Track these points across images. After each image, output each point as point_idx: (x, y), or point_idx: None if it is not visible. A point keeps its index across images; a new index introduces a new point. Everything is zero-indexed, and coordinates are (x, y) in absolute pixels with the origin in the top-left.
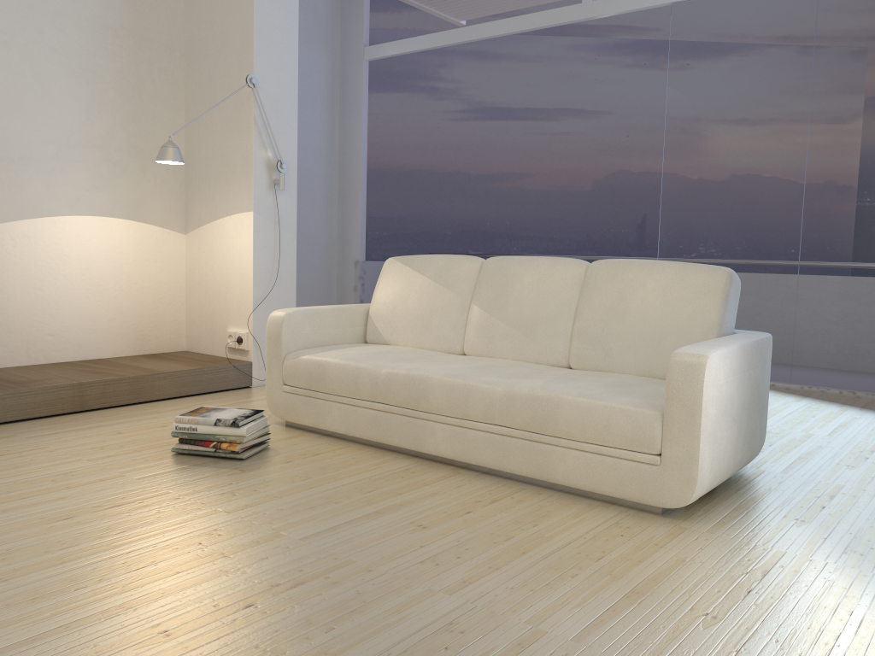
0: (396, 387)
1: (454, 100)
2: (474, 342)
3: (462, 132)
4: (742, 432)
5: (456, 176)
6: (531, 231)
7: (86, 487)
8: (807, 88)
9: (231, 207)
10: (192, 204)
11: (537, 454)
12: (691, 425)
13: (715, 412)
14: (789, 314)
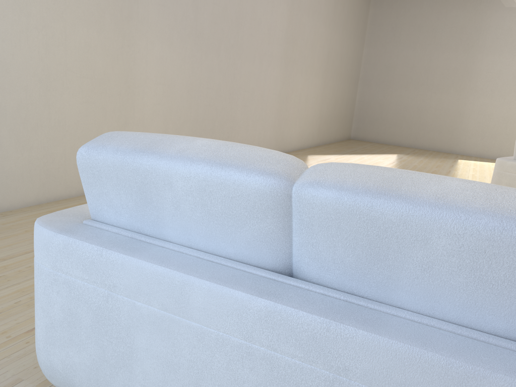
0: None
1: None
2: None
3: None
4: None
5: None
6: None
7: None
8: None
9: None
10: None
11: None
12: None
13: None
14: None
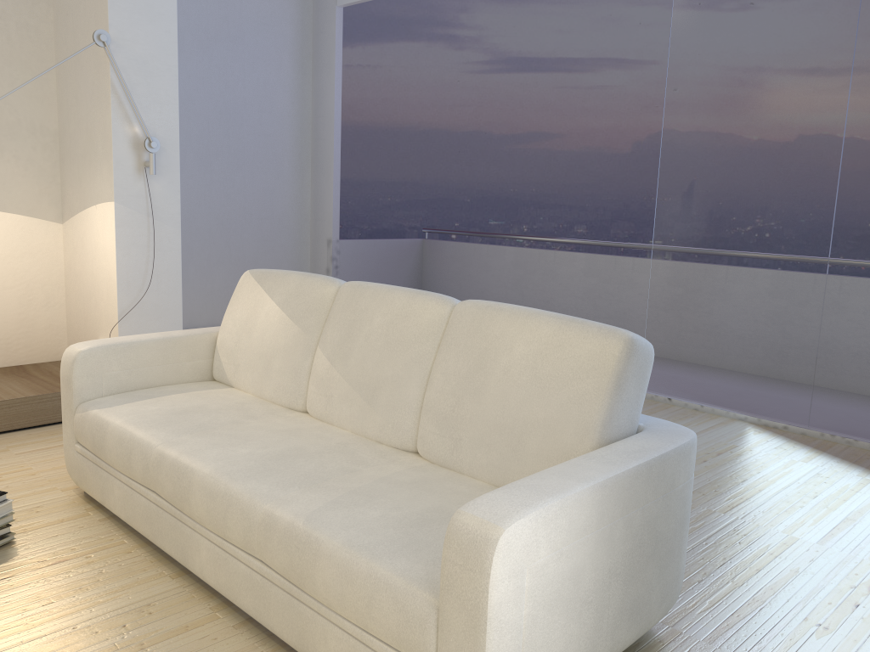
0: (163, 477)
1: (475, 49)
2: (314, 399)
3: (484, 87)
4: (612, 611)
5: (477, 136)
6: (560, 198)
7: None
8: (850, 36)
9: (97, 194)
10: (66, 188)
11: (297, 618)
12: (472, 643)
13: (528, 611)
14: (811, 338)
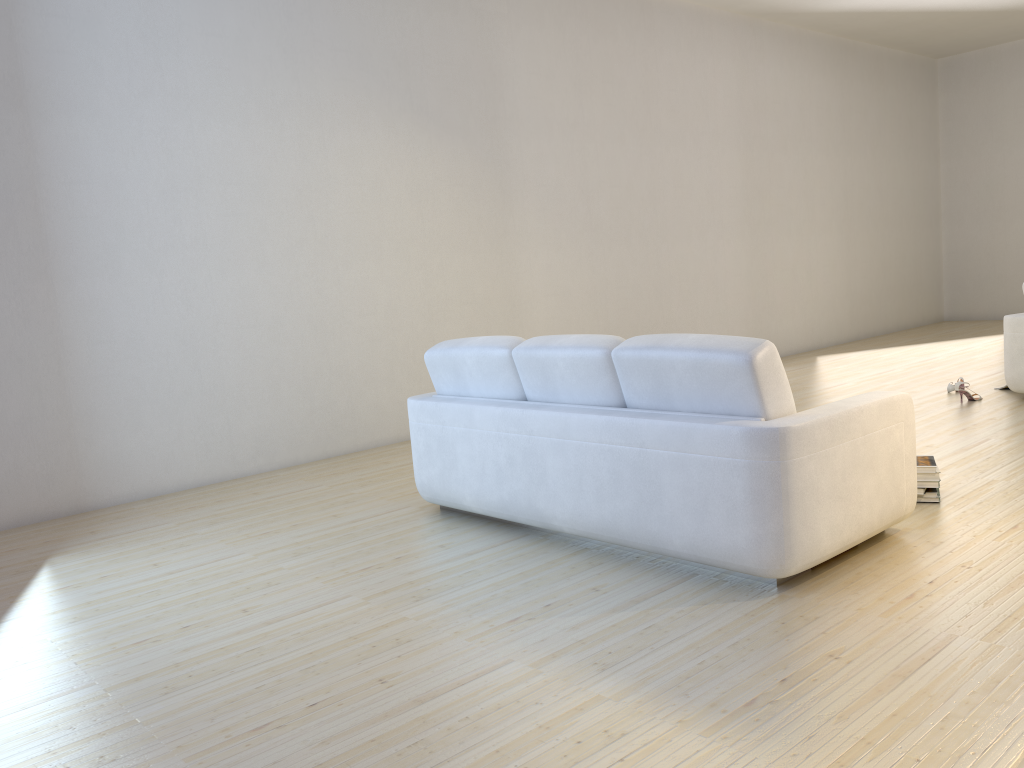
0: None
1: None
2: None
3: None
4: None
5: None
6: None
7: (940, 465)
8: None
9: None
10: None
11: None
12: None
13: None
14: None
